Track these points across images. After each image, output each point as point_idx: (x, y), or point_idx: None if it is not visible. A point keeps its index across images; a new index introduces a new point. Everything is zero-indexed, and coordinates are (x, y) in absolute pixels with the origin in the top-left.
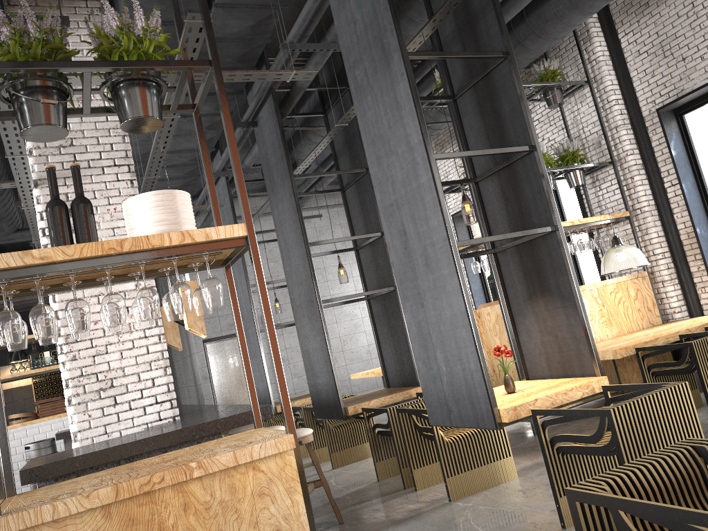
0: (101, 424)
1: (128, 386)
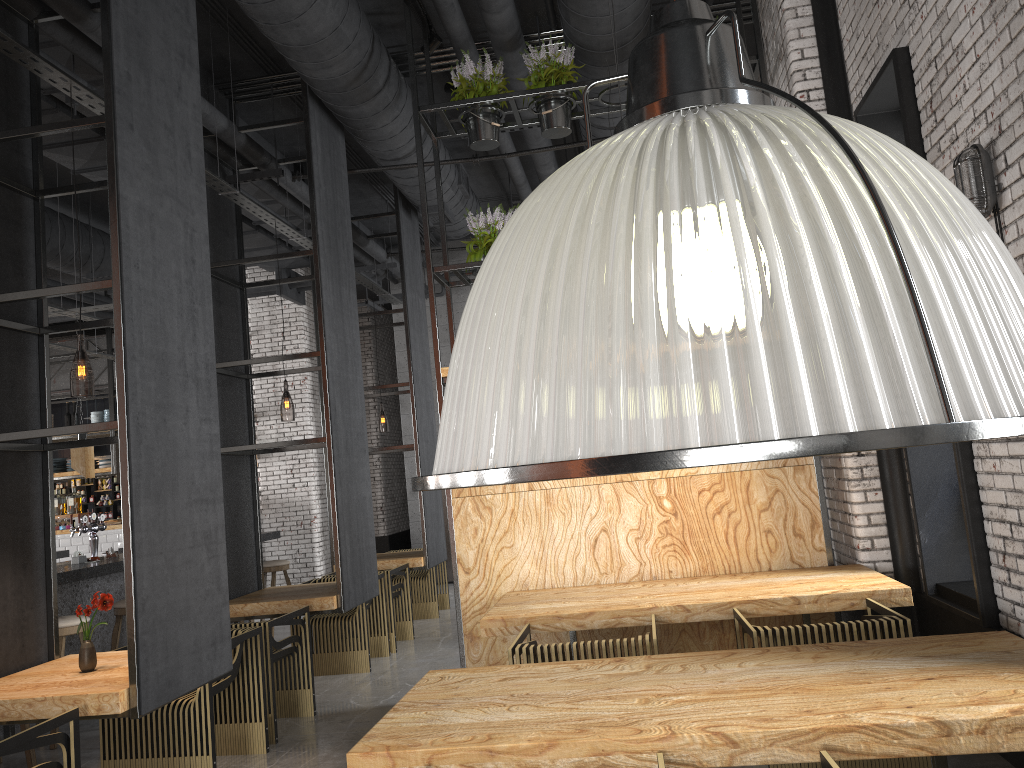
0: None
1: None
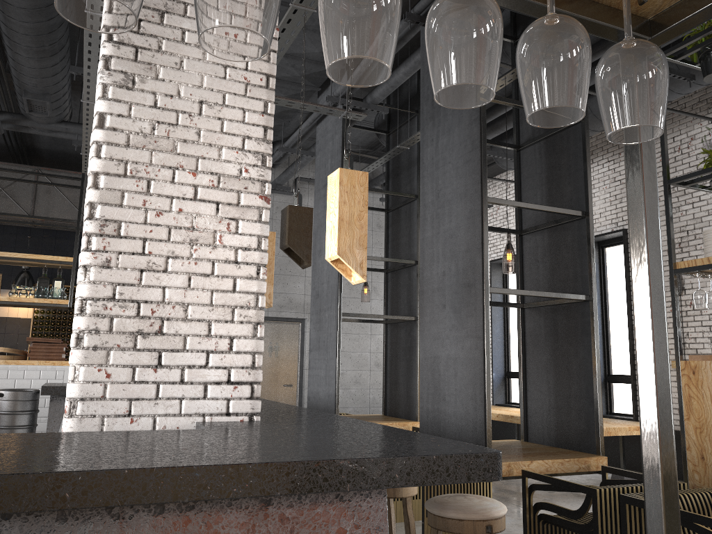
0: (125, 396)
1: (188, 340)
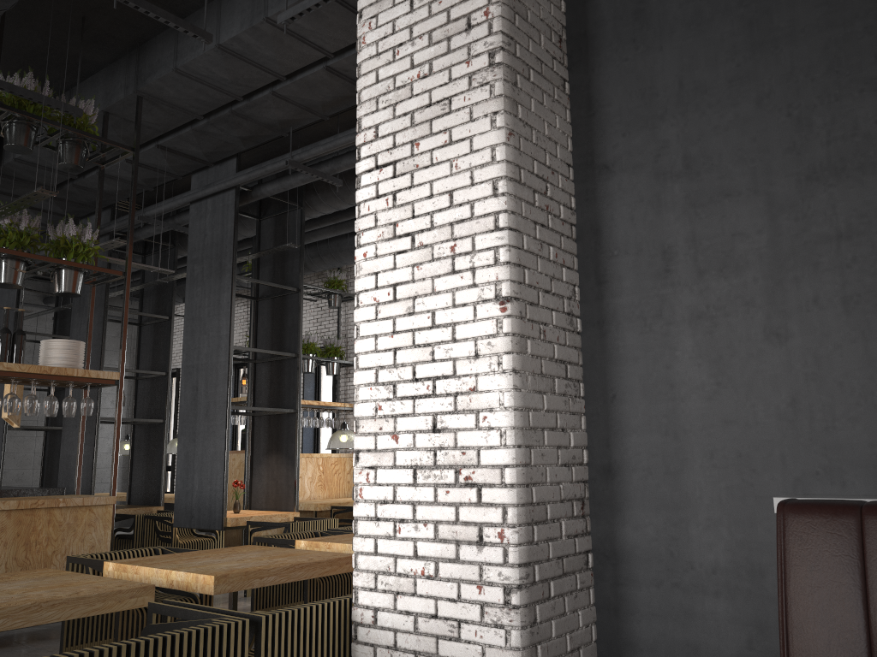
0: None
1: None
